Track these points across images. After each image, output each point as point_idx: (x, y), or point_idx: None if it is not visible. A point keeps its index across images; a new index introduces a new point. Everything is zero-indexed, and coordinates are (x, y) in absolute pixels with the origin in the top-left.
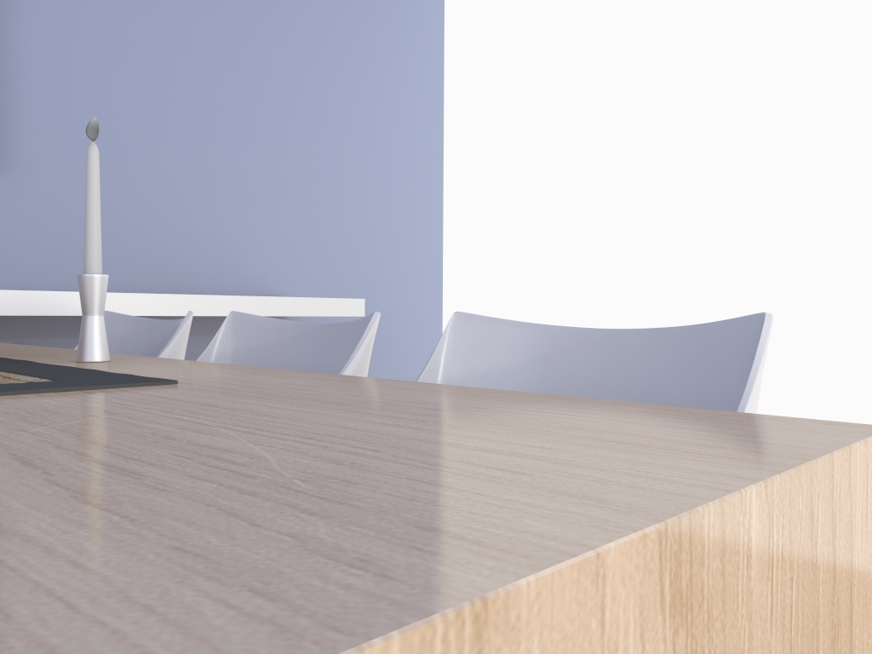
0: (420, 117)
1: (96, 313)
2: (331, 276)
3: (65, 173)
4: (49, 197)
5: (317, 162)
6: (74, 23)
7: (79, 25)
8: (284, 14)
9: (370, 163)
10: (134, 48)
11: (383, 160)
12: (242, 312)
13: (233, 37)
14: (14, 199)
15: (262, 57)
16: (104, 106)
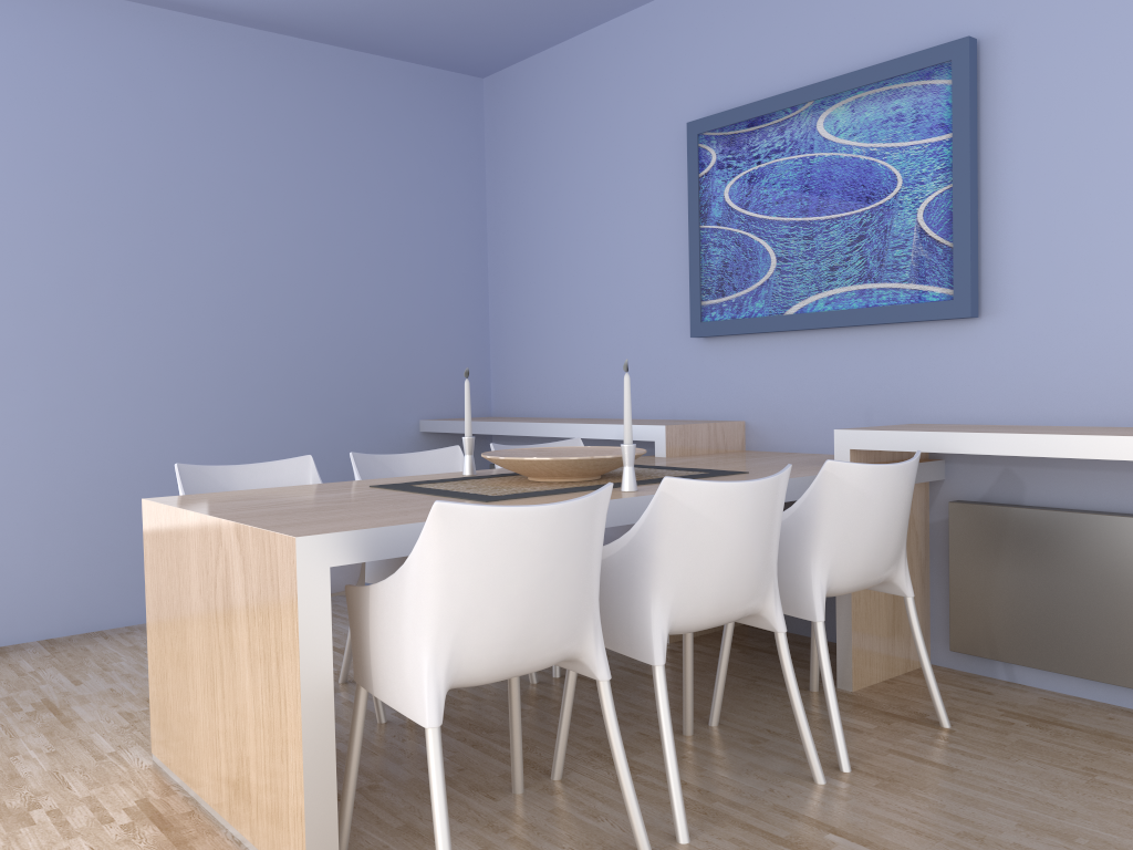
0: None
1: (624, 465)
2: None
3: (1047, 304)
4: (1032, 331)
5: None
6: (1056, 151)
7: (1061, 150)
8: None
9: None
10: (1121, 148)
11: None
12: (1098, 454)
13: None
14: (1002, 338)
15: None
16: (1087, 224)
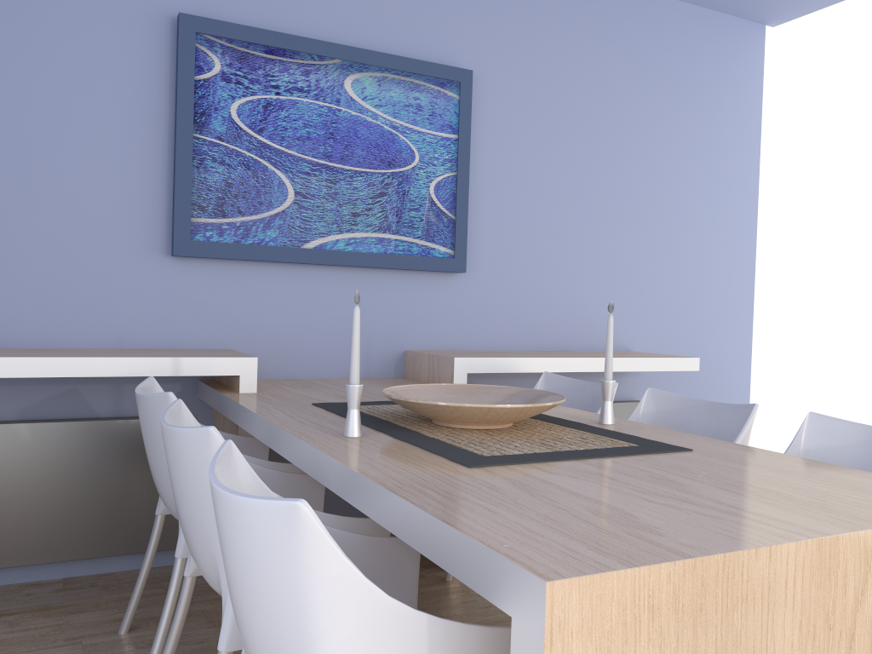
0: (738, 201)
1: (610, 400)
2: (664, 332)
3: (498, 270)
4: (489, 287)
5: (657, 245)
6: (507, 170)
7: (510, 170)
8: (638, 137)
9: (696, 242)
10: (540, 181)
11: (707, 239)
12: (617, 368)
13: (602, 161)
14: (471, 289)
15: (621, 172)
16: (521, 222)
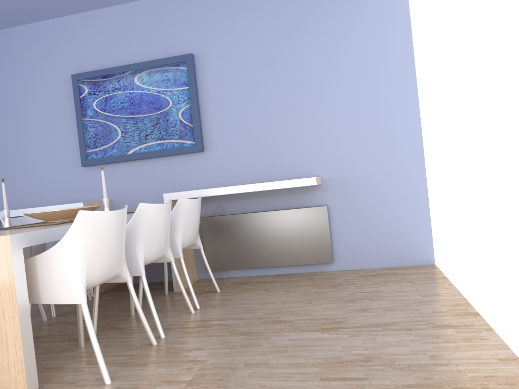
0: (395, 68)
1: (105, 207)
2: (344, 162)
3: (226, 146)
4: (222, 155)
5: (329, 112)
6: (224, 94)
7: (225, 94)
8: (305, 52)
9: (362, 103)
10: (244, 95)
11: (371, 99)
12: (256, 189)
13: (282, 73)
14: (212, 158)
15: (296, 76)
16: (236, 119)
